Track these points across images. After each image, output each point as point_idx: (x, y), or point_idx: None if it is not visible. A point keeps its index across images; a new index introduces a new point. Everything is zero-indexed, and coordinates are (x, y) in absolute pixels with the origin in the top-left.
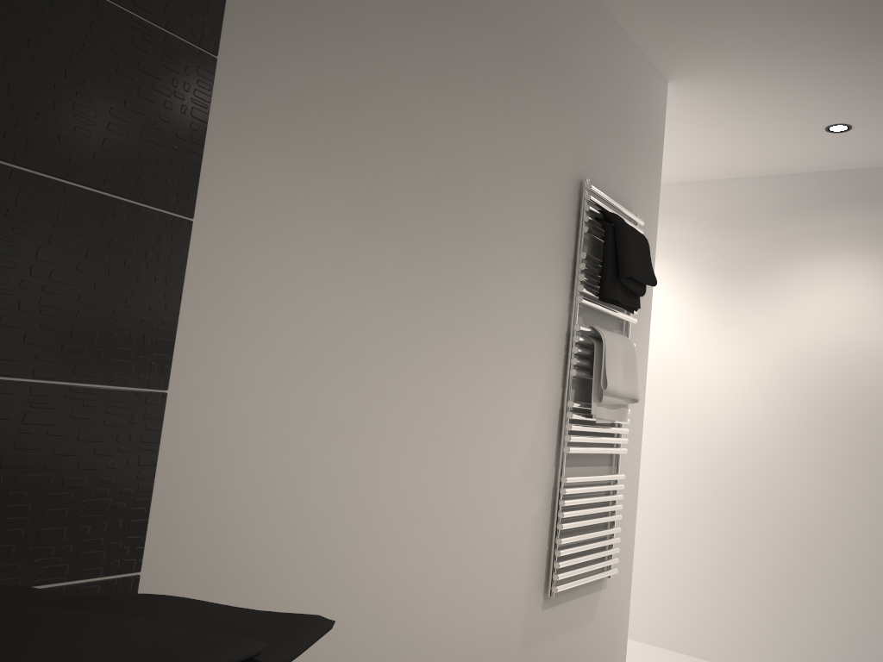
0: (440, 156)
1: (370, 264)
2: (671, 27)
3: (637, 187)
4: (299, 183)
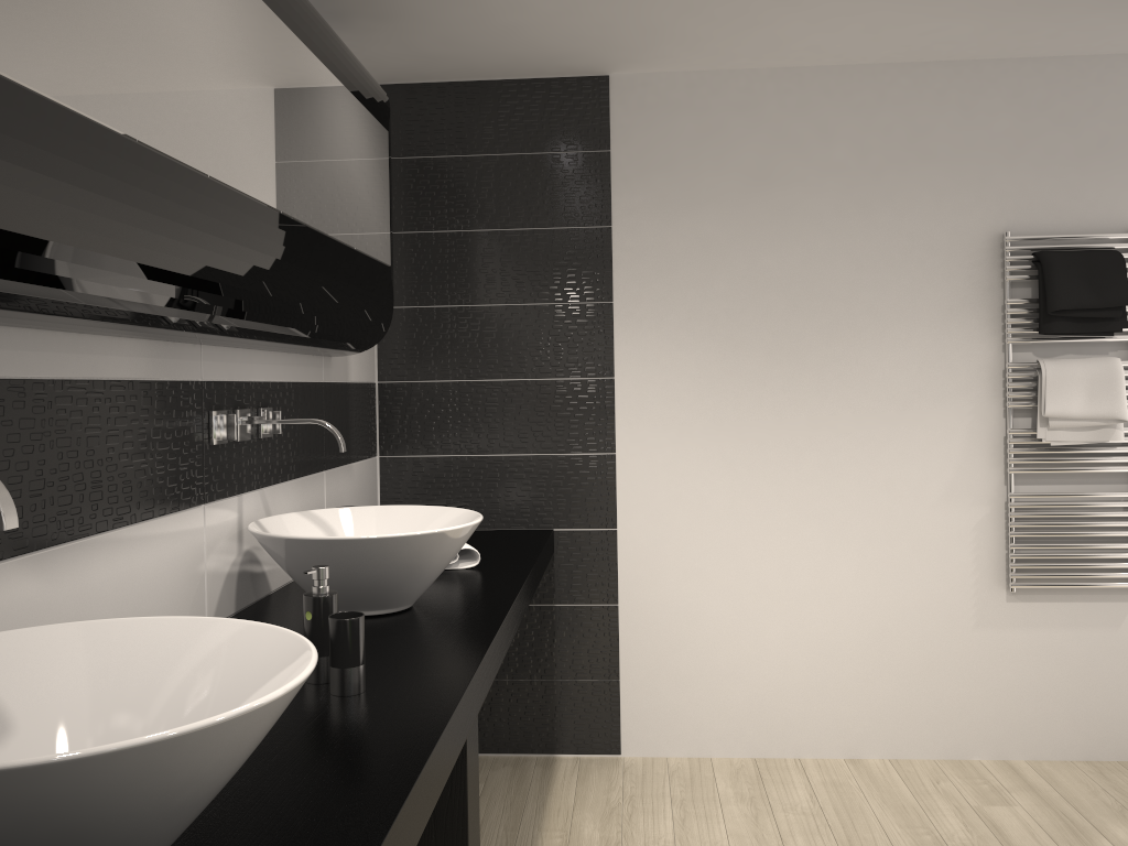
0: (790, 286)
1: (736, 370)
2: (1105, 39)
3: None
4: (673, 341)
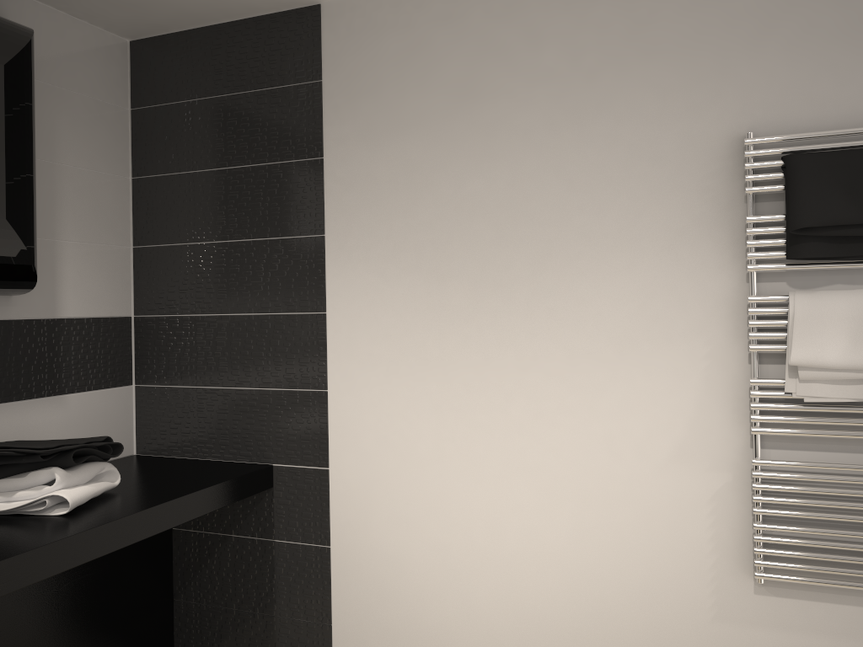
0: (497, 211)
1: (442, 304)
2: None
3: None
4: (381, 275)
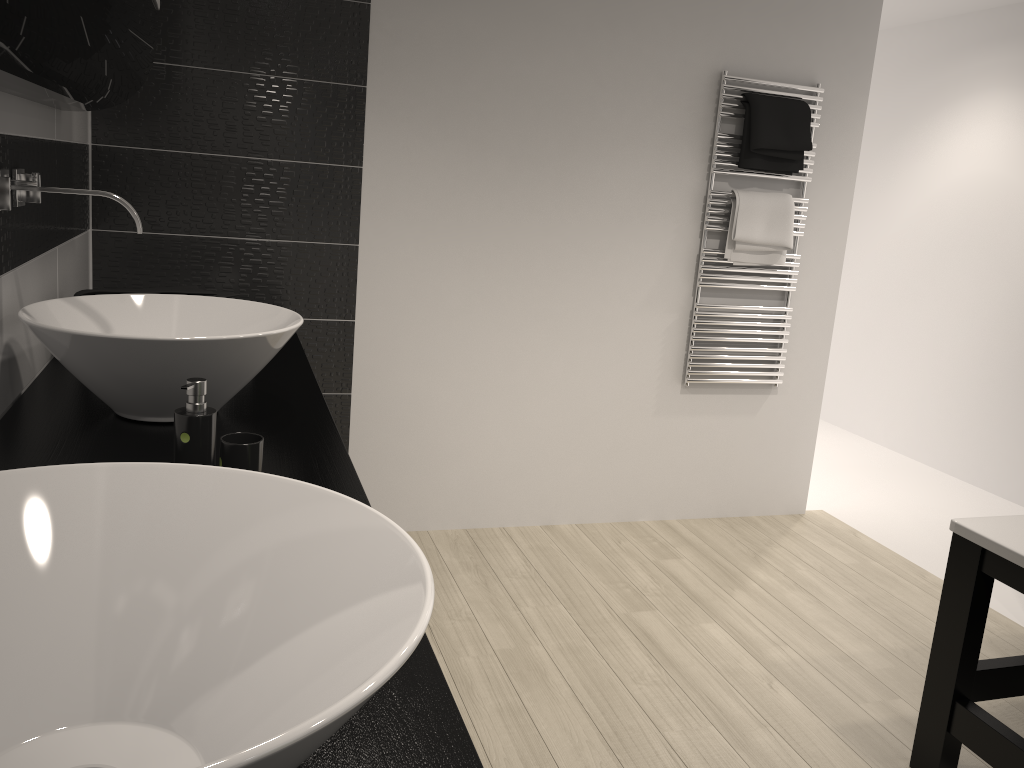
0: (539, 95)
1: (482, 172)
2: None
3: (826, 56)
4: (424, 136)
